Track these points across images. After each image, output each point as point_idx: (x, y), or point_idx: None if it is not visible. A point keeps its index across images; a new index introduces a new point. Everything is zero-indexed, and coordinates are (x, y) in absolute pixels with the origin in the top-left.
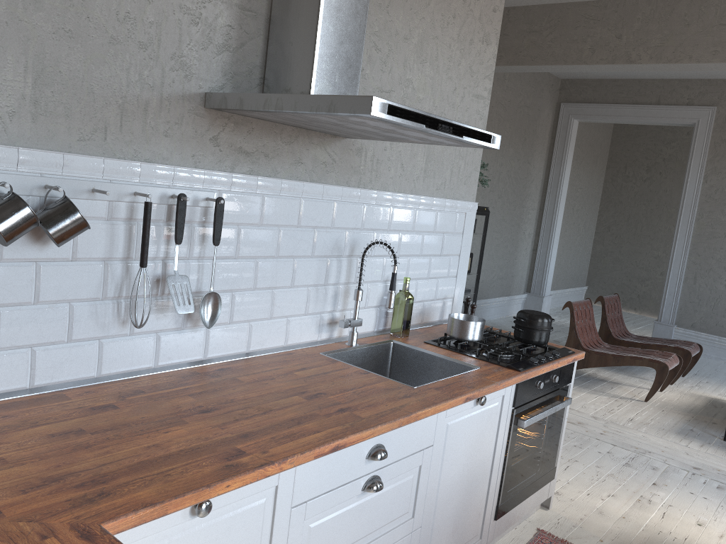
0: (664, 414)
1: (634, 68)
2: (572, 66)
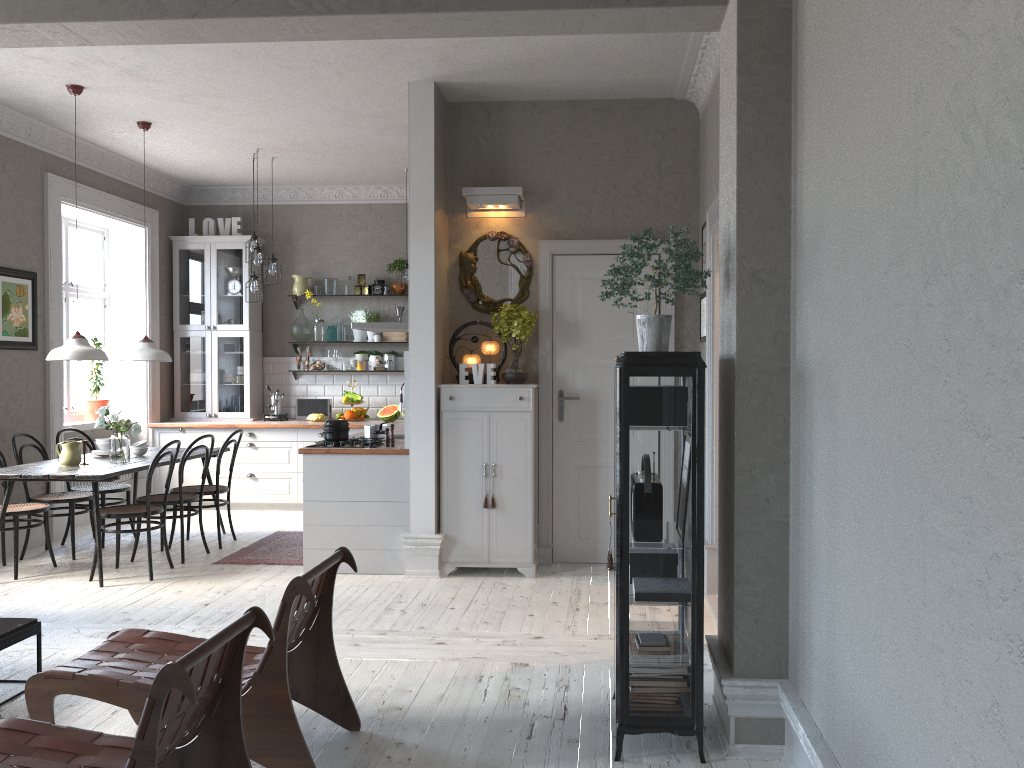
0: None
1: (286, 28)
2: (415, 32)
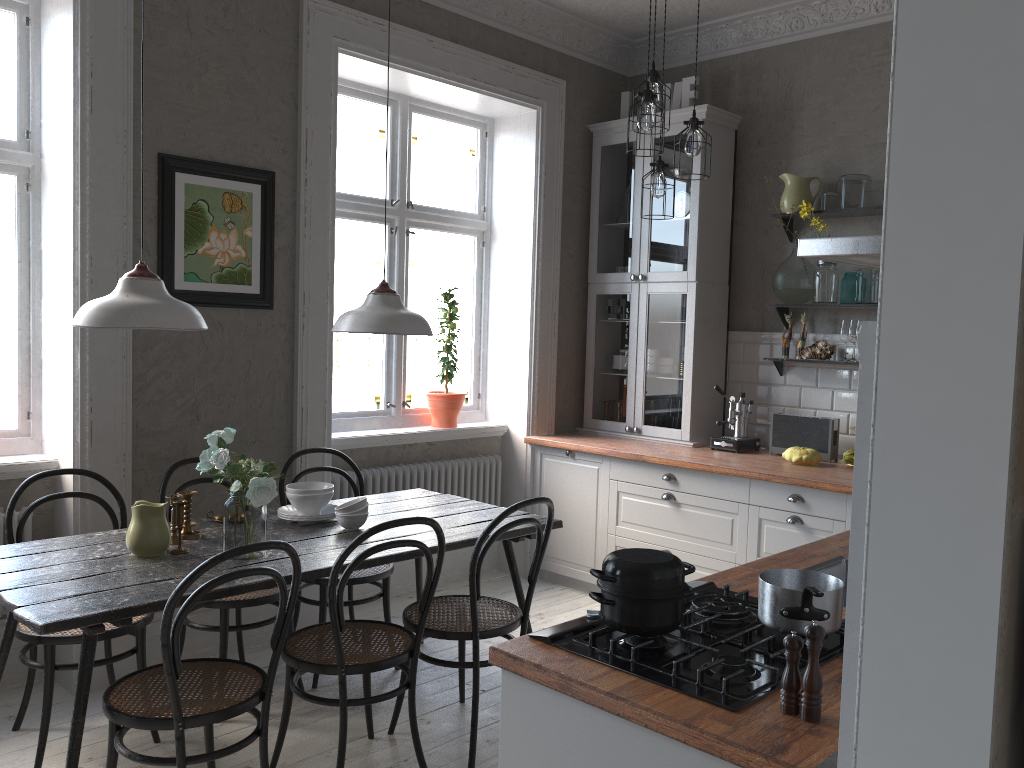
0: None
1: None
2: None
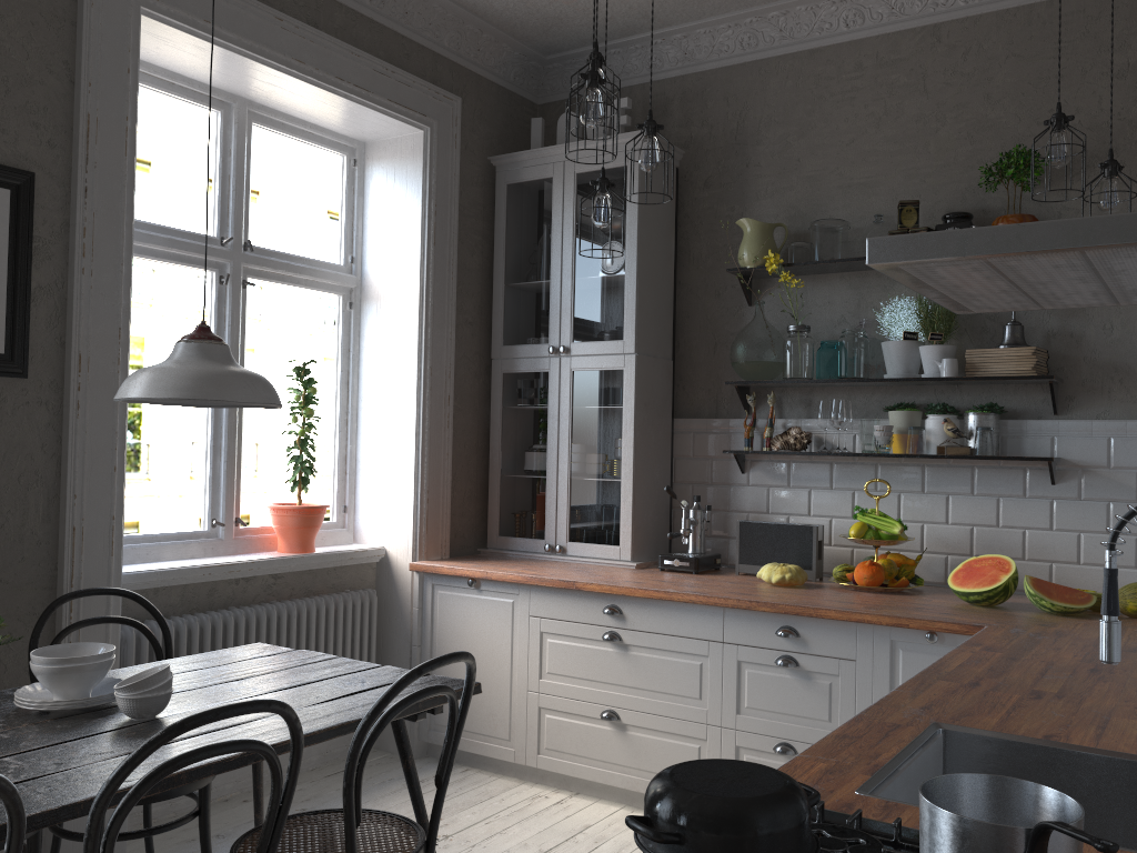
0: None
1: None
2: None
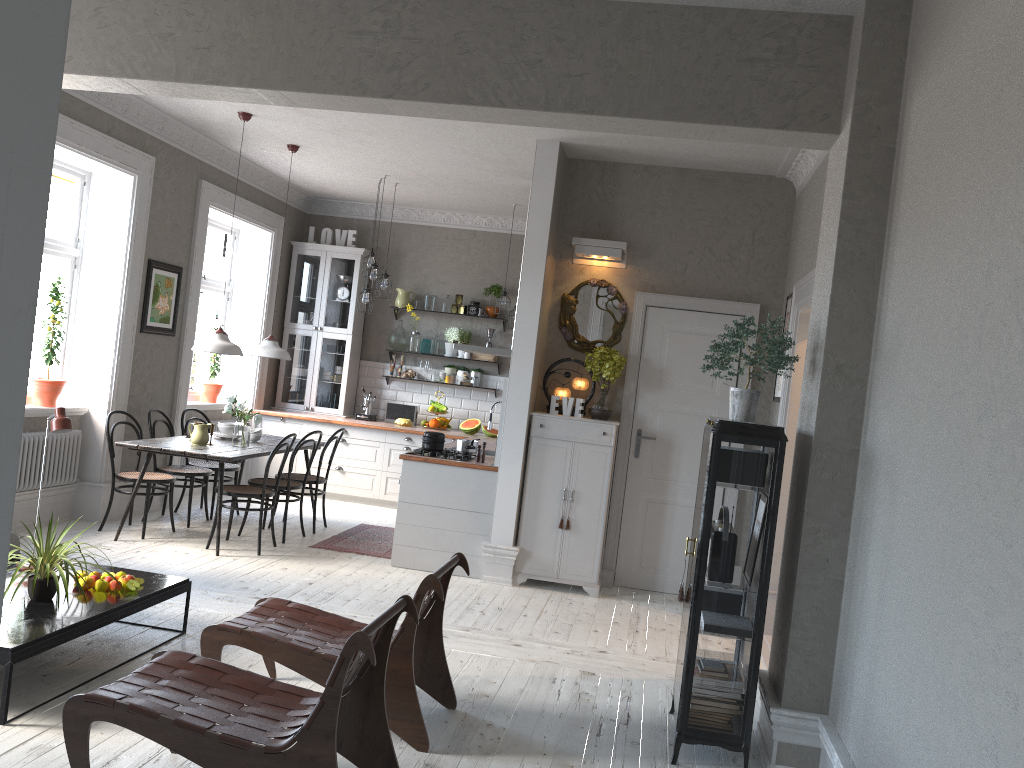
0: (251, 658)
1: (462, 112)
2: (568, 125)
